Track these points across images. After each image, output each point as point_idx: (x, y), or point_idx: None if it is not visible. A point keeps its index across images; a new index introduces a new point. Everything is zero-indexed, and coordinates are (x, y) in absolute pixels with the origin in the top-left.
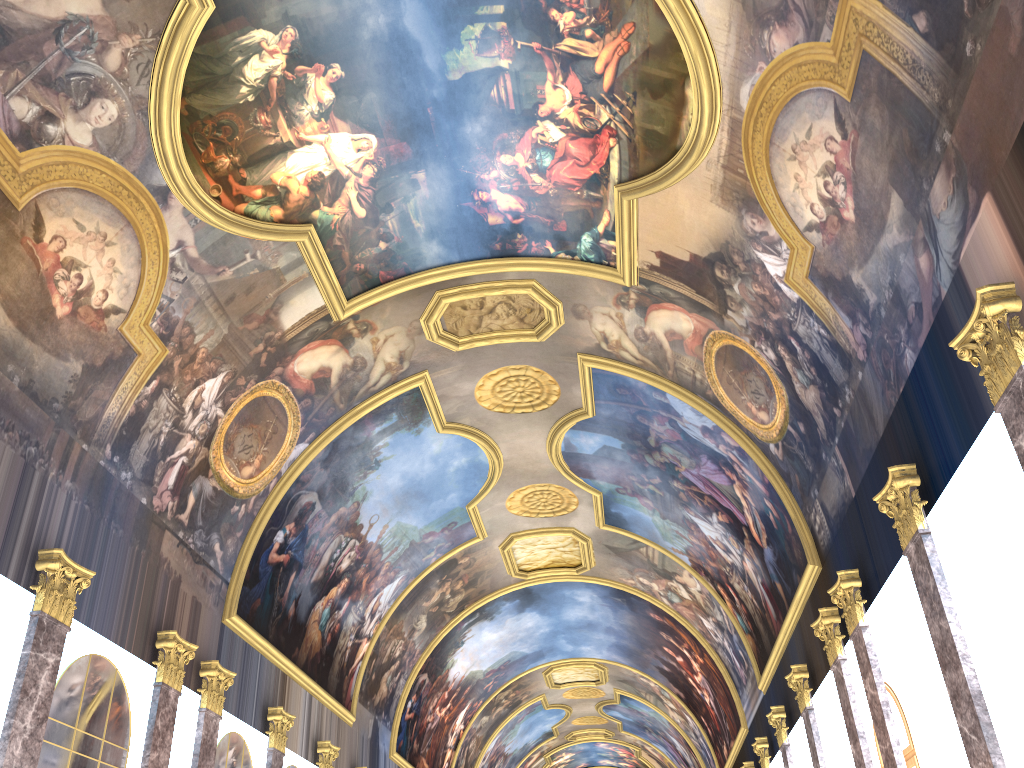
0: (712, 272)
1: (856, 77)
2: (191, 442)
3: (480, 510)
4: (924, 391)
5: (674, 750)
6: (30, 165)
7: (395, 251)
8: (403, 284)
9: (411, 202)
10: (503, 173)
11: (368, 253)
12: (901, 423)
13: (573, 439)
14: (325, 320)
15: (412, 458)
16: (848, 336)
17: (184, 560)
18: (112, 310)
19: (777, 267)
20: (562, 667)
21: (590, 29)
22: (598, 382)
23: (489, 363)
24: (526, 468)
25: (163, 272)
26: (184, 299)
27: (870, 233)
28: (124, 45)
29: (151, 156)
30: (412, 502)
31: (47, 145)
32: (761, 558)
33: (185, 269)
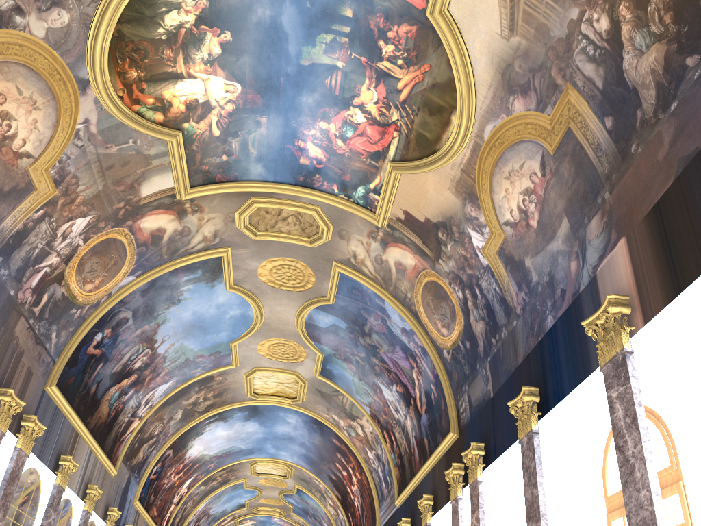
0: (436, 233)
1: (560, 142)
2: (55, 258)
3: (239, 347)
4: (554, 344)
5: None
6: None
7: (232, 164)
8: (231, 187)
9: (252, 135)
10: (318, 133)
11: (213, 160)
12: (534, 360)
13: (315, 315)
14: (171, 197)
15: (203, 303)
16: (513, 296)
17: (29, 340)
18: (25, 154)
19: (479, 241)
20: (264, 462)
21: (401, 60)
22: (342, 282)
23: (273, 252)
24: (278, 326)
25: (69, 137)
26: (78, 159)
27: (544, 238)
28: None
29: (83, 56)
30: (195, 332)
31: (12, 29)
32: (418, 420)
33: (84, 139)
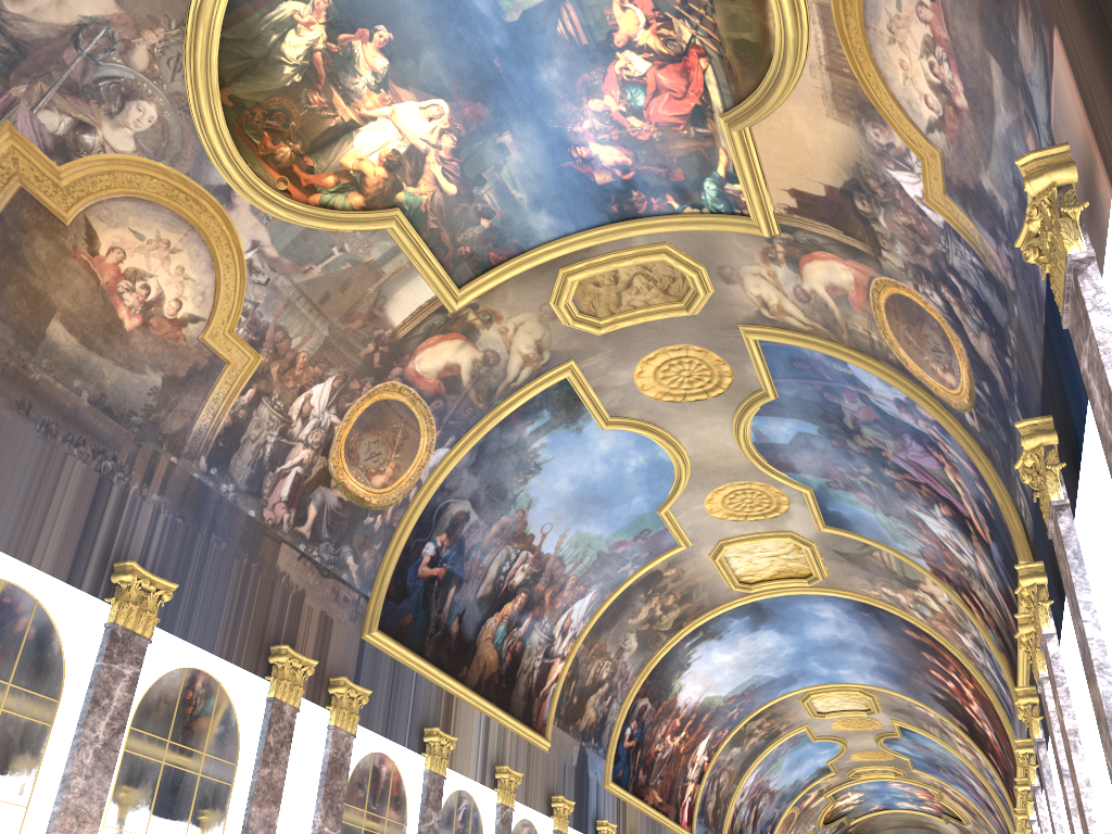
0: (853, 205)
1: None
2: (304, 451)
3: (676, 515)
4: (1056, 318)
5: (975, 793)
6: (72, 178)
7: (501, 228)
8: (518, 264)
9: (504, 170)
10: (597, 122)
11: (471, 234)
12: (1049, 365)
13: (762, 427)
14: (440, 312)
15: (578, 459)
16: (997, 261)
17: (308, 574)
18: (189, 319)
19: (914, 186)
20: (821, 694)
21: None
22: (770, 357)
23: (642, 346)
24: (718, 464)
25: (241, 275)
26: (271, 302)
27: (984, 119)
28: (149, 41)
29: (203, 155)
30: (590, 508)
31: (87, 156)
32: (990, 557)
33: (266, 270)
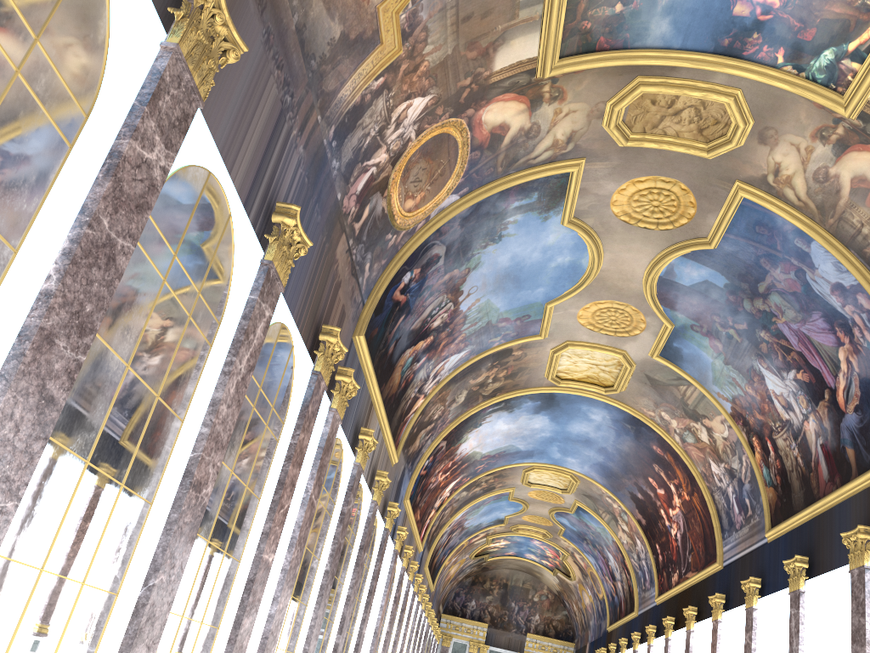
0: None
1: None
2: (384, 155)
3: (554, 311)
4: None
5: (604, 564)
6: None
7: (626, 18)
8: (615, 58)
9: None
10: None
11: (601, 12)
12: None
13: (678, 267)
14: (529, 74)
15: (528, 243)
16: None
17: (346, 268)
18: None
19: None
20: (542, 470)
21: None
22: (740, 215)
23: (643, 168)
24: (615, 283)
25: None
26: (434, 0)
27: None
28: None
29: None
30: (507, 285)
31: None
32: (836, 422)
33: None
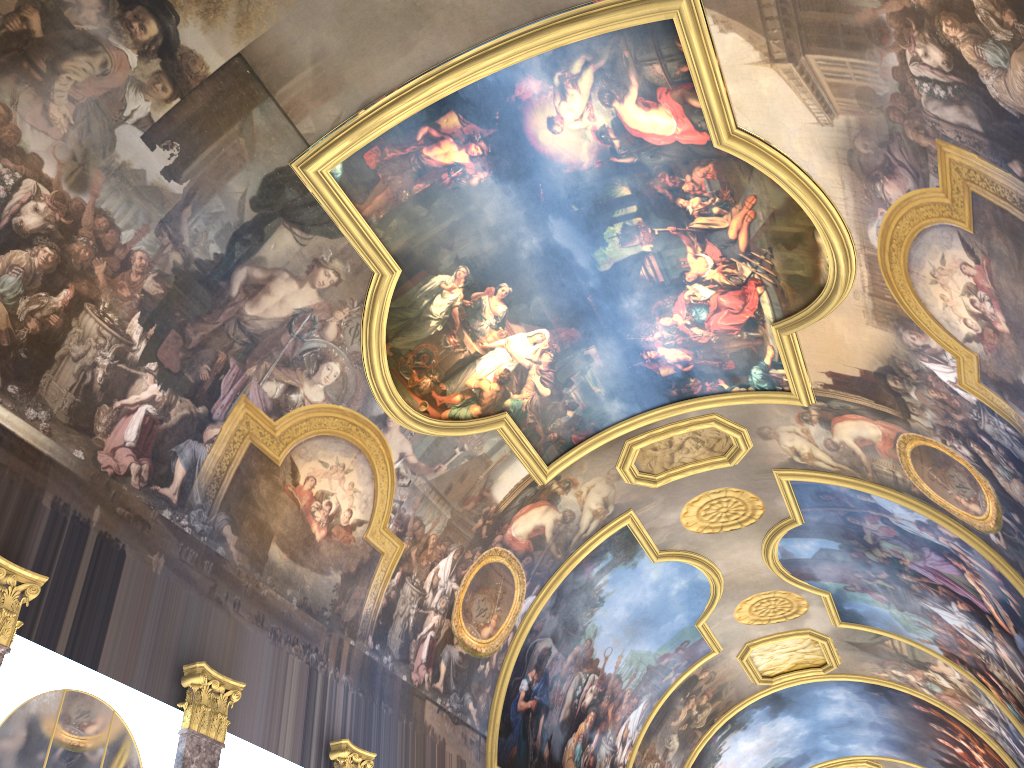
0: (885, 383)
1: (972, 213)
2: (435, 617)
3: (710, 625)
4: None
5: None
6: (282, 429)
7: (582, 415)
8: (594, 441)
9: (588, 373)
10: (665, 332)
11: (558, 423)
12: None
13: (788, 546)
14: (531, 486)
15: (633, 589)
16: None
17: (445, 723)
18: (357, 523)
19: (948, 374)
20: (832, 767)
21: (716, 207)
22: (799, 492)
23: (689, 492)
24: (747, 579)
25: (391, 481)
26: (411, 499)
27: None
28: (338, 318)
29: (369, 394)
30: (641, 629)
31: (292, 410)
32: (1014, 645)
33: (408, 474)
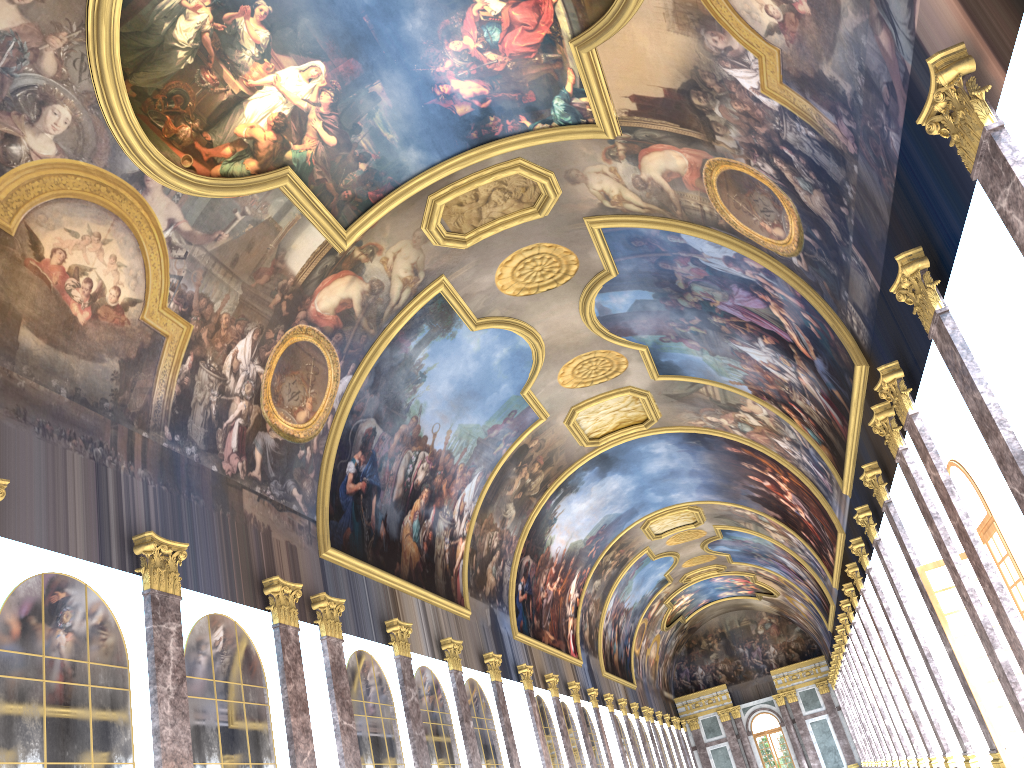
0: (690, 102)
1: None
2: (241, 404)
3: (535, 393)
4: (915, 171)
5: (786, 568)
6: (8, 190)
7: (376, 169)
8: (394, 198)
9: (377, 116)
10: (457, 60)
11: (351, 178)
12: (902, 208)
13: (604, 302)
14: (331, 254)
15: (455, 362)
16: (835, 132)
17: (268, 511)
18: (129, 303)
19: (750, 80)
20: (658, 518)
21: None
22: (612, 241)
23: (501, 251)
24: (567, 342)
25: (164, 253)
26: (192, 273)
27: (828, 22)
28: (54, 46)
29: (116, 146)
30: (467, 403)
31: (17, 166)
32: (814, 370)
33: (183, 245)
